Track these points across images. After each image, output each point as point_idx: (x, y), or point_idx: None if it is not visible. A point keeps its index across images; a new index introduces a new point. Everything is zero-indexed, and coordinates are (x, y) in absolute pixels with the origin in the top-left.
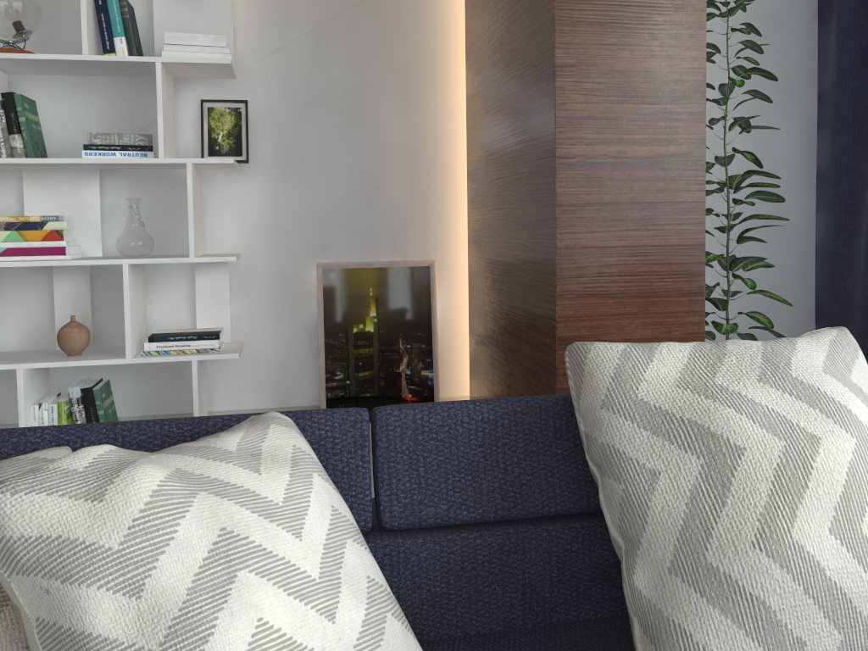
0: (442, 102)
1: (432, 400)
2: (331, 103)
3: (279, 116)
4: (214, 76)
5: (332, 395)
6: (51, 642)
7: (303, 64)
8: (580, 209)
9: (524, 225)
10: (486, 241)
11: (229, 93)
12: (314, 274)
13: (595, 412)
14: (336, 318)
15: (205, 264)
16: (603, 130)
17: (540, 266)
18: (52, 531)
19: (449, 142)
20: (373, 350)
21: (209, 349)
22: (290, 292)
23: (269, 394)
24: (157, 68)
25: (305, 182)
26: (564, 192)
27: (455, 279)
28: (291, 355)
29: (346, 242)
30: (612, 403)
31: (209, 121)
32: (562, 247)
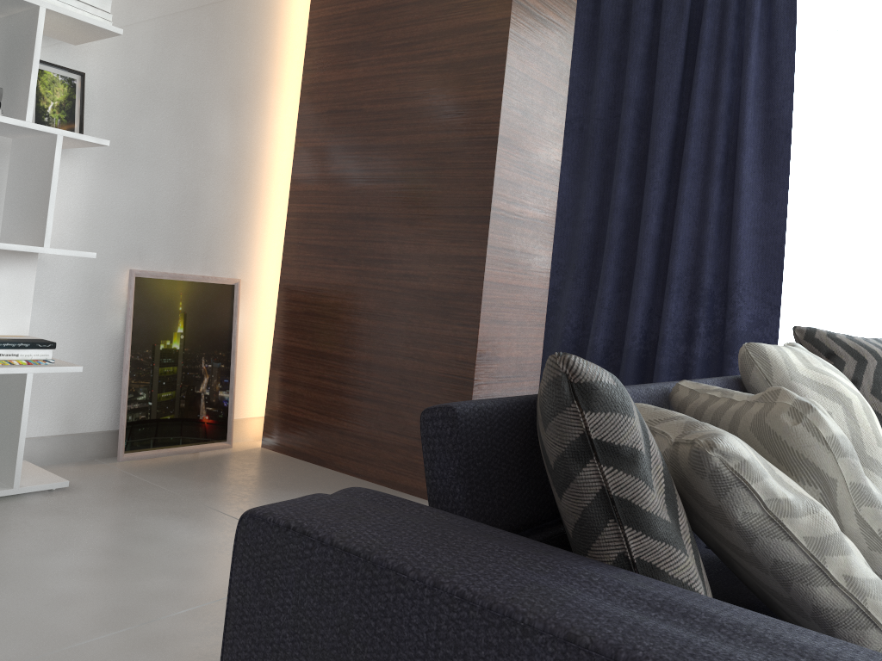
0: (265, 126)
1: (226, 422)
2: (167, 100)
3: (114, 100)
4: (57, 36)
5: (133, 418)
6: (859, 495)
7: (147, 51)
8: (498, 252)
9: (421, 258)
10: (330, 266)
11: (63, 59)
12: (125, 281)
13: (789, 382)
14: (145, 332)
15: (9, 256)
16: (514, 194)
17: (451, 294)
18: (838, 431)
19: (265, 166)
20: (177, 369)
21: (42, 360)
22: (97, 300)
23: (56, 419)
24: (40, 13)
25: (130, 179)
26: (492, 237)
27: (253, 300)
28: (87, 372)
29: (162, 251)
30: (794, 376)
31: (39, 86)
32: (487, 281)
